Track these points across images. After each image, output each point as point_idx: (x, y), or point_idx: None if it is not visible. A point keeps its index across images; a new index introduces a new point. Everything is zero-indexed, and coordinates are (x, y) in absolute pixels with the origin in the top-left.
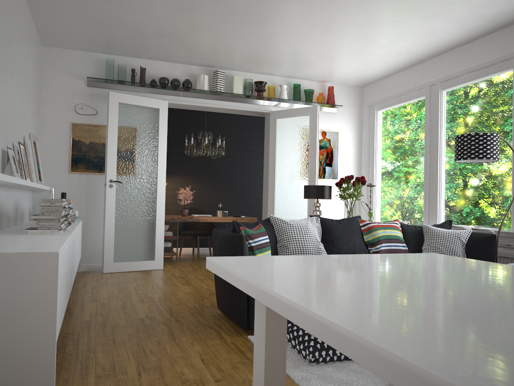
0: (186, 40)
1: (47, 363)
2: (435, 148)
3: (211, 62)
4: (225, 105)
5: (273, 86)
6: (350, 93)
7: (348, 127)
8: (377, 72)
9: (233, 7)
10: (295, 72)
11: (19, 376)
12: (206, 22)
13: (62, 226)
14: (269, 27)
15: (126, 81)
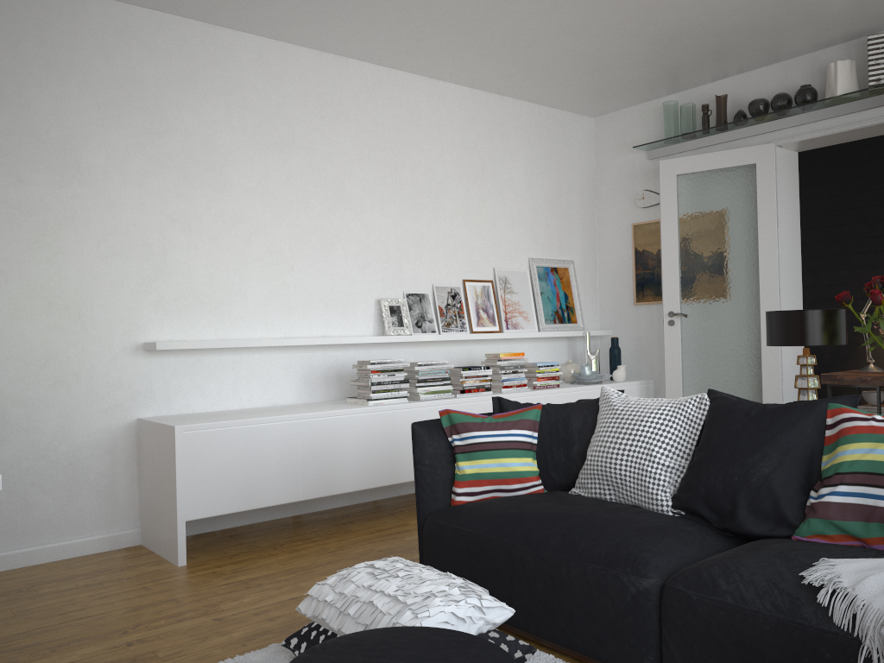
0: (711, 27)
1: (175, 538)
2: None
3: (841, 28)
4: None
5: None
6: None
7: None
8: None
9: None
10: None
11: (166, 544)
12: None
13: (378, 395)
14: None
15: (687, 133)
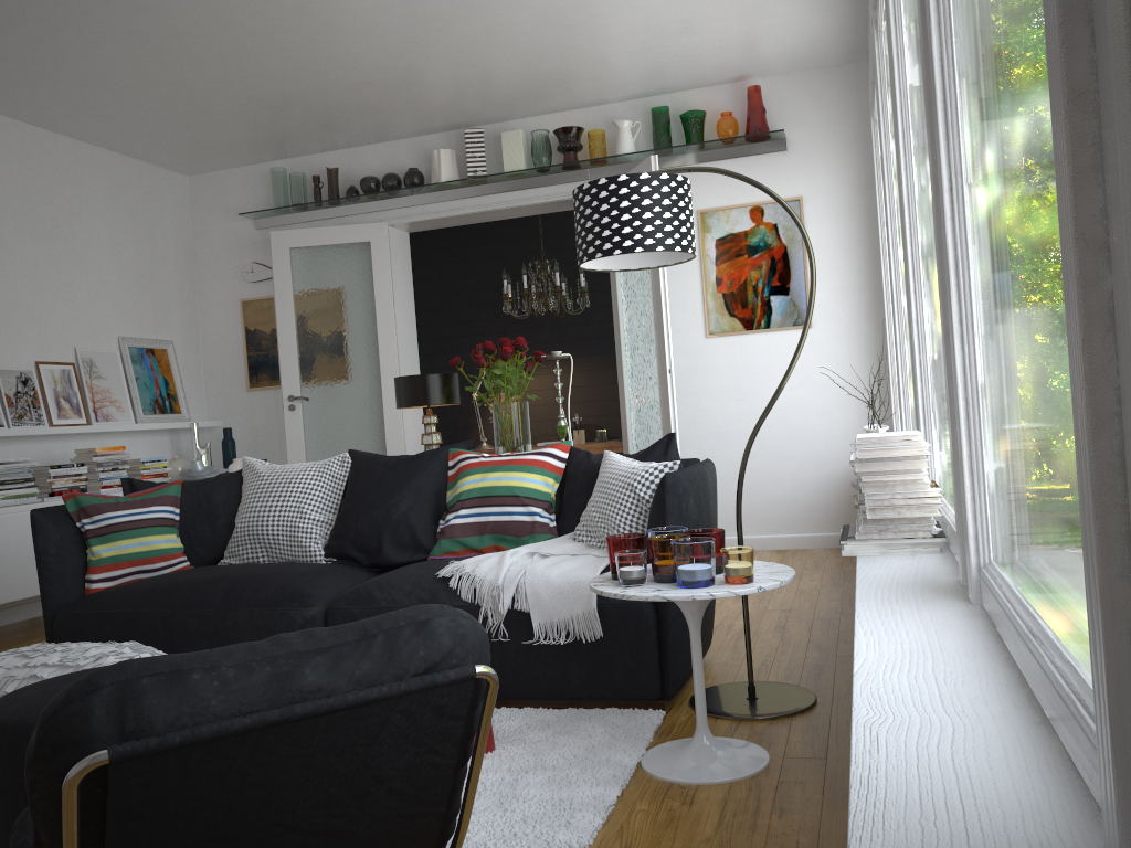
0: (322, 100)
1: None
2: (886, 207)
3: (442, 119)
4: (505, 202)
5: (596, 131)
6: (826, 88)
7: (830, 181)
8: (813, 19)
9: (249, 25)
10: (634, 83)
11: None
12: (275, 63)
13: None
14: (379, 29)
15: (299, 204)
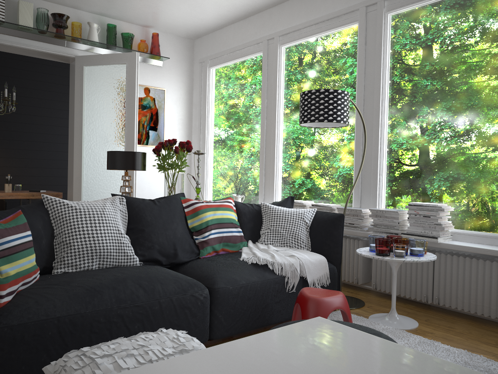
0: None
1: None
2: (273, 112)
3: None
4: (8, 41)
5: (79, 23)
6: (179, 45)
7: (177, 86)
8: (209, 20)
9: None
10: (109, 8)
11: None
12: None
13: None
14: None
15: None
